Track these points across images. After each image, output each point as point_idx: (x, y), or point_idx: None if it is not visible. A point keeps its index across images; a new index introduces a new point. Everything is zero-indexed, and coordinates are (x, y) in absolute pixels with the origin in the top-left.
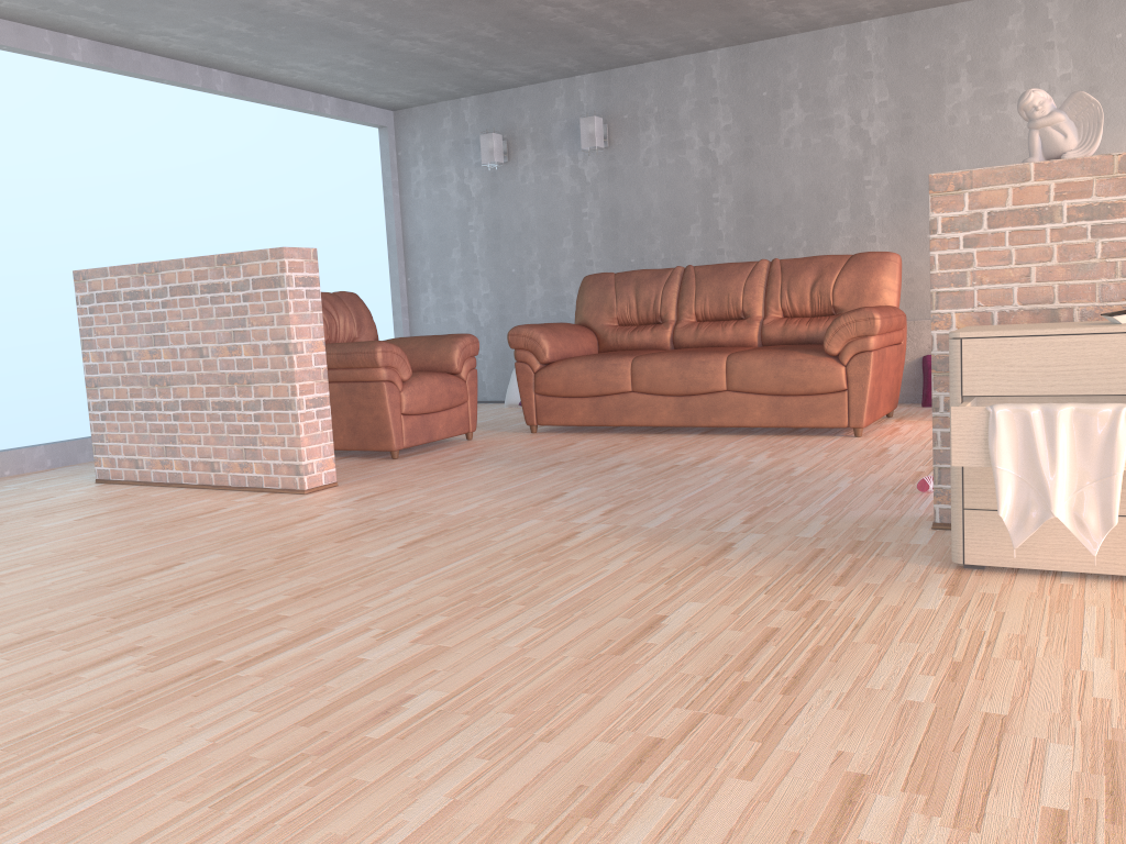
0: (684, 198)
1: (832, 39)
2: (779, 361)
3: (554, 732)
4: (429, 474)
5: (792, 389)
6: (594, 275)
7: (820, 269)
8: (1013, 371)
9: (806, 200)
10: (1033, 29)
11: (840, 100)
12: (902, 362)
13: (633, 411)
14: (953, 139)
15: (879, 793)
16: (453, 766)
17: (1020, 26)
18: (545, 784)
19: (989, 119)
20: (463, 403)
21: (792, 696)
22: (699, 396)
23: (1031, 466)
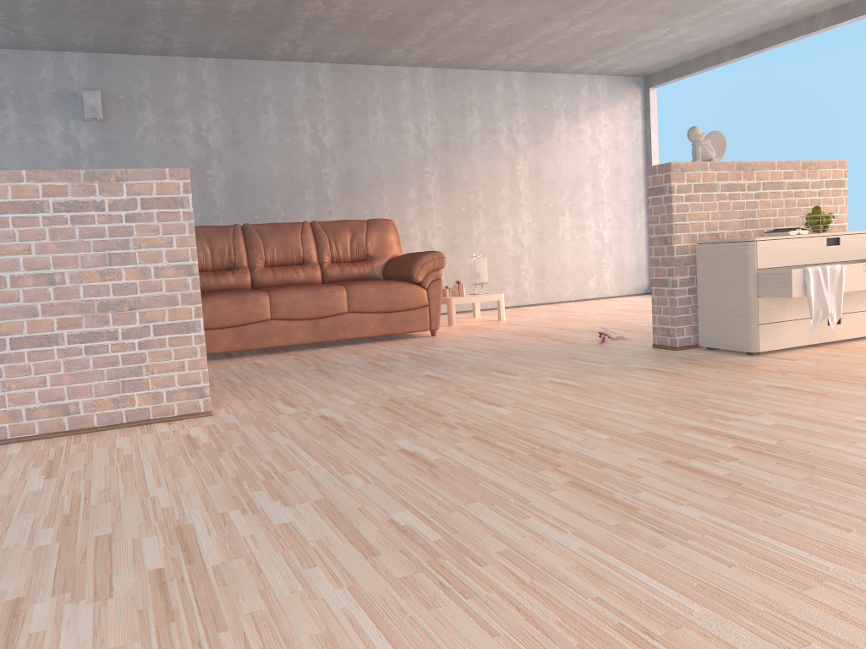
0: None
1: (295, 70)
2: (386, 288)
3: None
4: (248, 389)
5: (395, 307)
6: None
7: (352, 229)
8: (773, 256)
9: (283, 182)
10: (415, 91)
11: (303, 114)
12: None
13: (274, 335)
14: (376, 151)
15: None
16: None
17: (409, 88)
18: None
19: (395, 141)
20: None
21: None
22: (328, 318)
23: (819, 293)
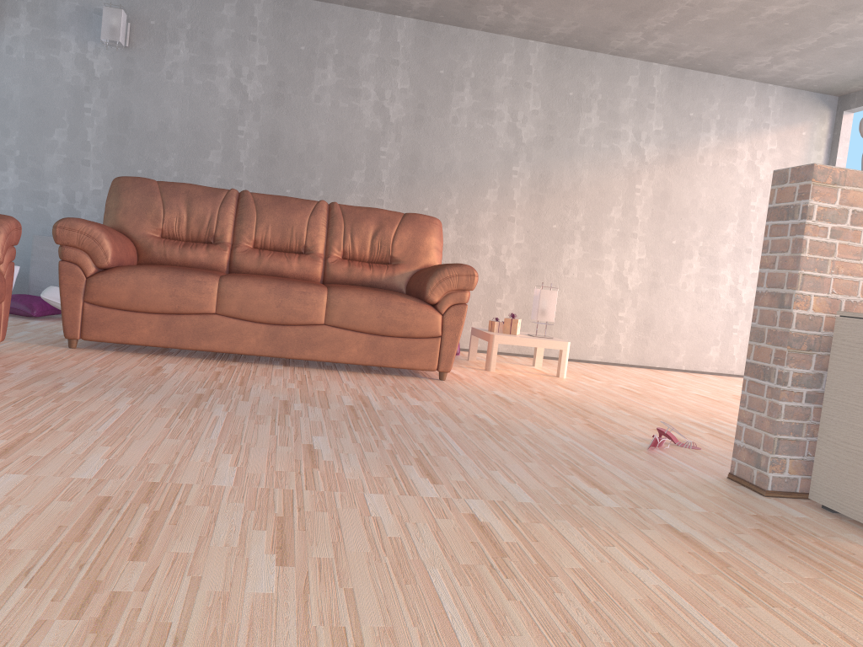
0: (208, 122)
1: (370, 21)
2: (383, 302)
3: None
4: (38, 406)
5: (392, 330)
6: (132, 178)
7: (380, 221)
8: None
9: (328, 155)
10: (519, 69)
11: (369, 76)
12: None
13: (215, 335)
14: (454, 135)
15: None
16: None
17: (511, 64)
18: None
19: (481, 127)
20: None
21: None
22: (294, 327)
23: None
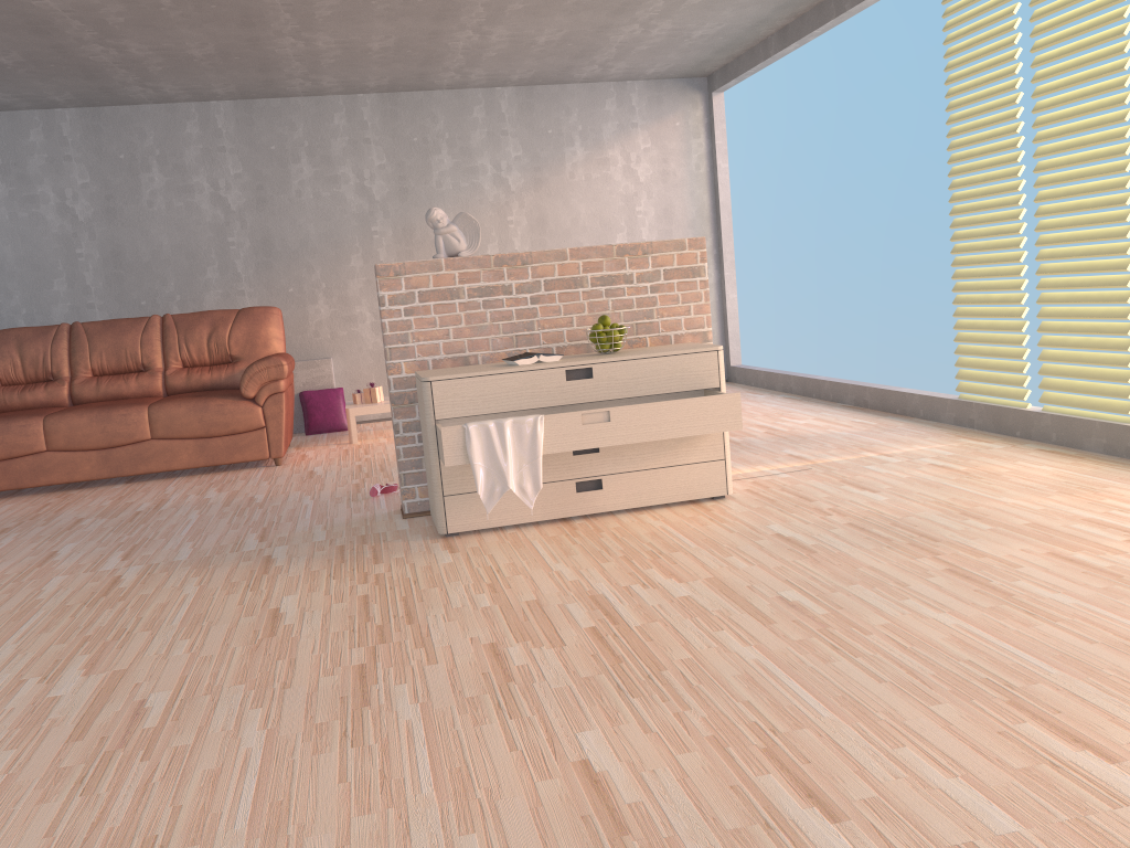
0: (44, 252)
1: (185, 113)
2: (201, 407)
3: (287, 682)
4: None
5: (216, 431)
6: None
7: (214, 323)
8: (465, 400)
9: (176, 257)
10: (354, 126)
11: (198, 169)
12: (294, 399)
13: (52, 470)
14: (302, 209)
15: (507, 647)
16: (241, 717)
17: (344, 123)
18: (318, 703)
19: (328, 195)
20: None
21: (416, 623)
22: (124, 447)
23: (493, 459)
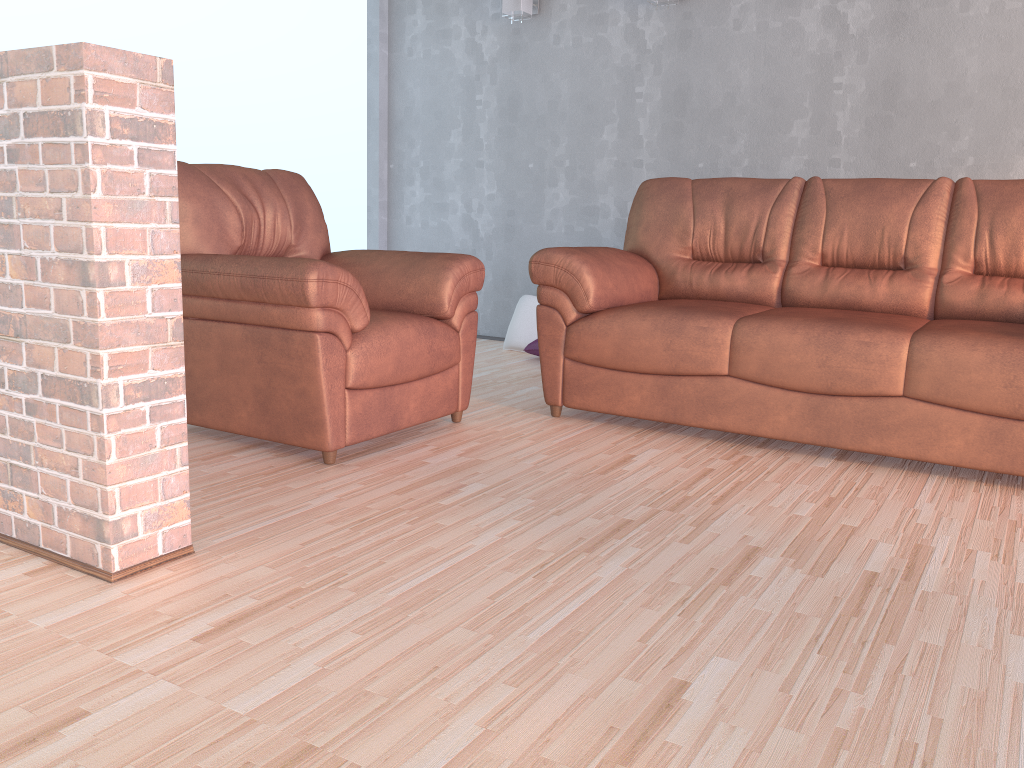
0: (789, 81)
1: None
2: (1017, 359)
3: None
4: (379, 531)
5: None
6: (660, 180)
7: None
8: None
9: (983, 95)
10: None
11: None
12: None
13: (727, 408)
14: None
15: None
16: None
17: None
18: None
19: None
20: (451, 367)
21: None
22: (850, 399)
23: None
